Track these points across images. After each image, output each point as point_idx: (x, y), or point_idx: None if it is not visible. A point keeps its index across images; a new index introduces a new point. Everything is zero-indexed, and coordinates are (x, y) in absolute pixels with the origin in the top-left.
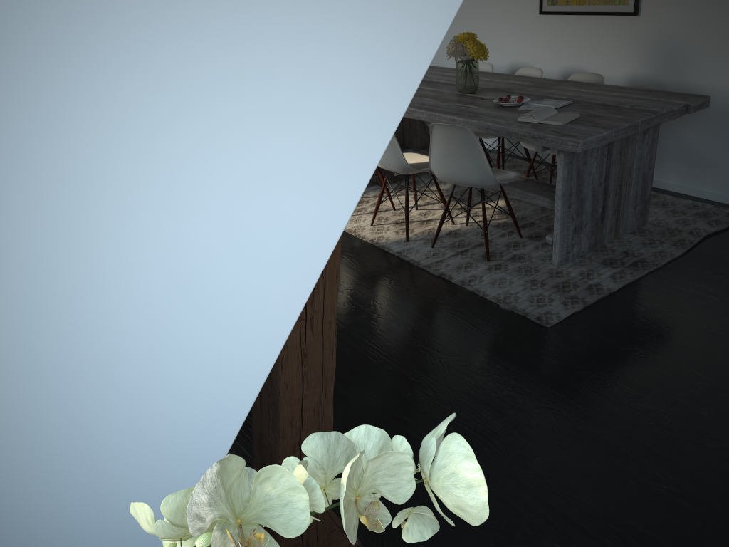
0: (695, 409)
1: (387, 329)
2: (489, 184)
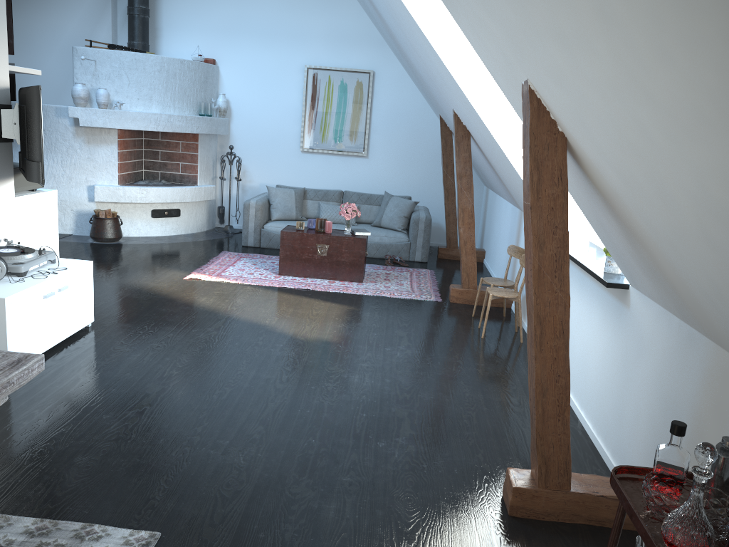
0: (227, 445)
1: None
2: None
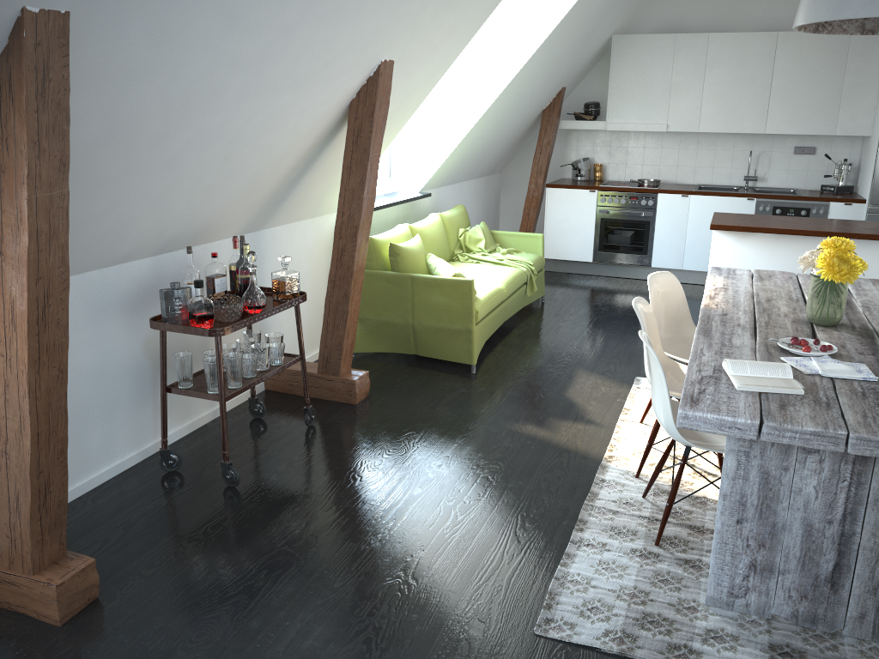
0: None
1: (433, 523)
2: (676, 439)
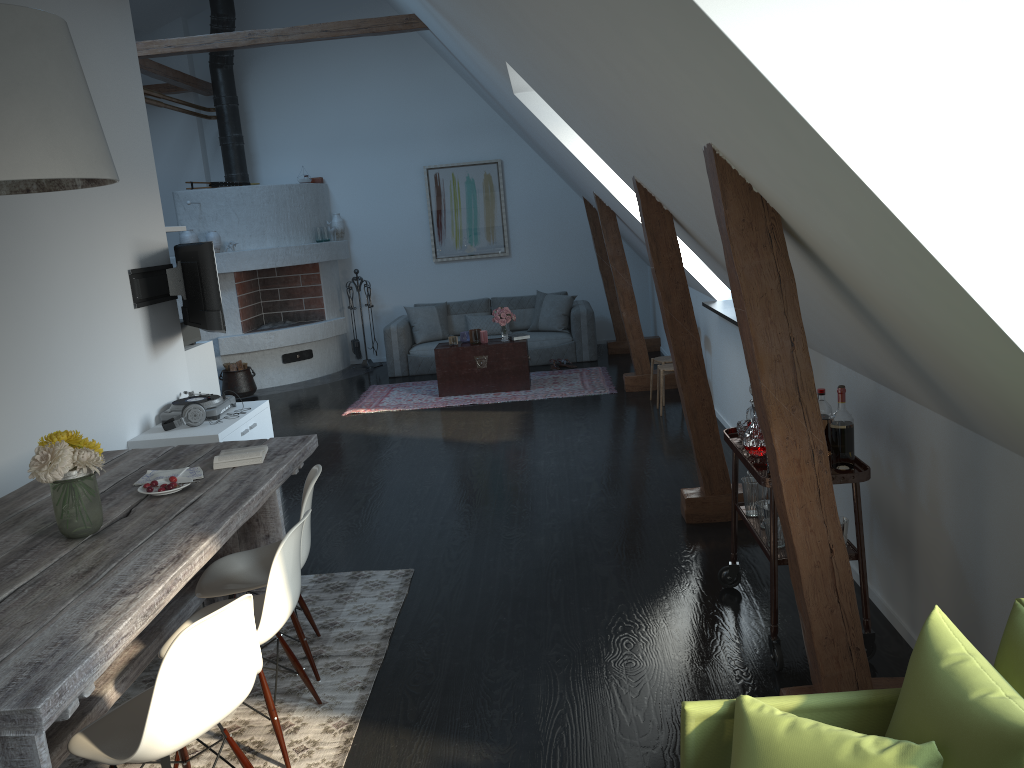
0: (442, 519)
1: (519, 606)
2: None
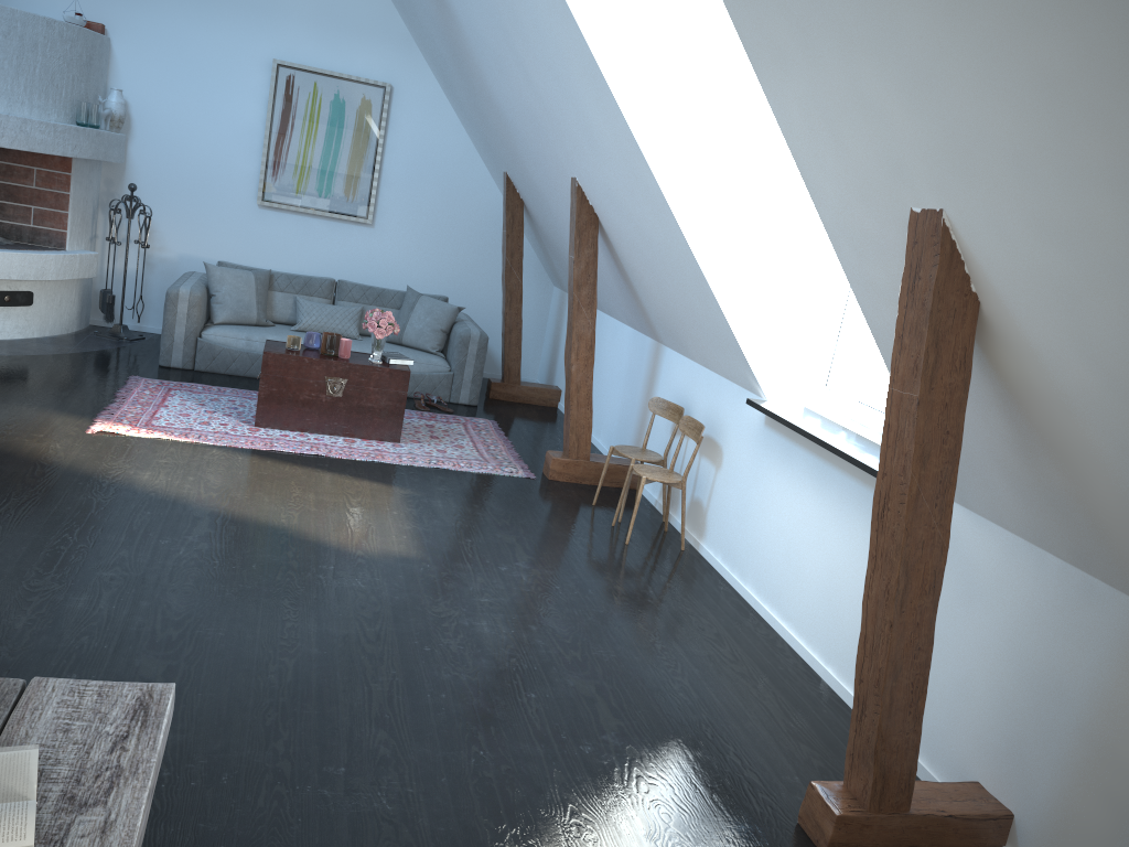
0: (345, 776)
1: None
2: None
